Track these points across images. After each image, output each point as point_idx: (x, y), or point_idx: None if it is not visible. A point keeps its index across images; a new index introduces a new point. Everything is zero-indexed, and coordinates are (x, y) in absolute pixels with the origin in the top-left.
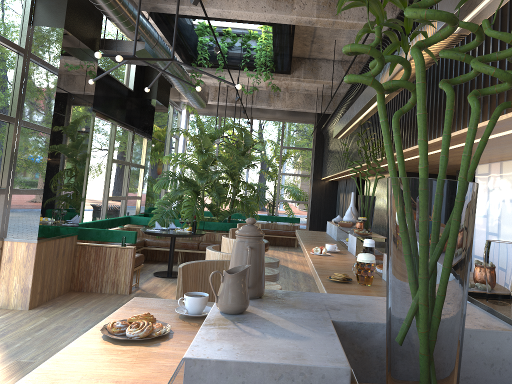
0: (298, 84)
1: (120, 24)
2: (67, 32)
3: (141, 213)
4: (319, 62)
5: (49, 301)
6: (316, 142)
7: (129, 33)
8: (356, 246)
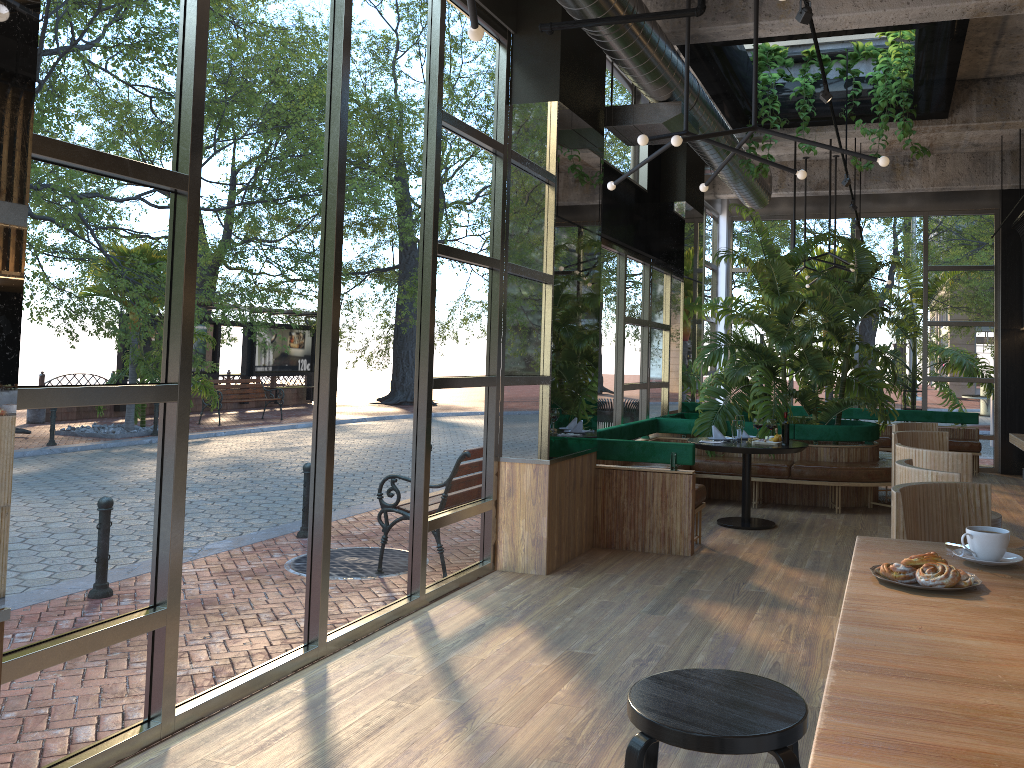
0: (957, 135)
1: (643, 77)
2: (562, 106)
3: (676, 412)
4: (1011, 84)
5: (569, 563)
6: (1004, 252)
7: (655, 90)
8: None
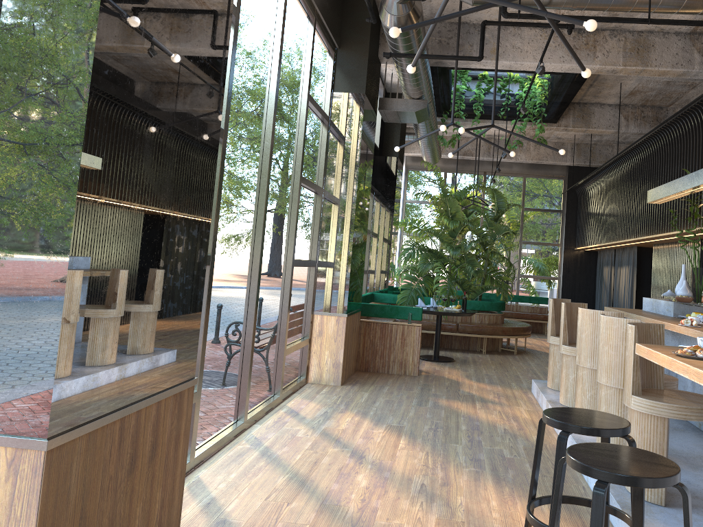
0: (551, 132)
1: (413, 84)
2: (366, 96)
3: (385, 290)
4: (591, 107)
5: (349, 379)
6: (567, 202)
7: (416, 92)
8: None
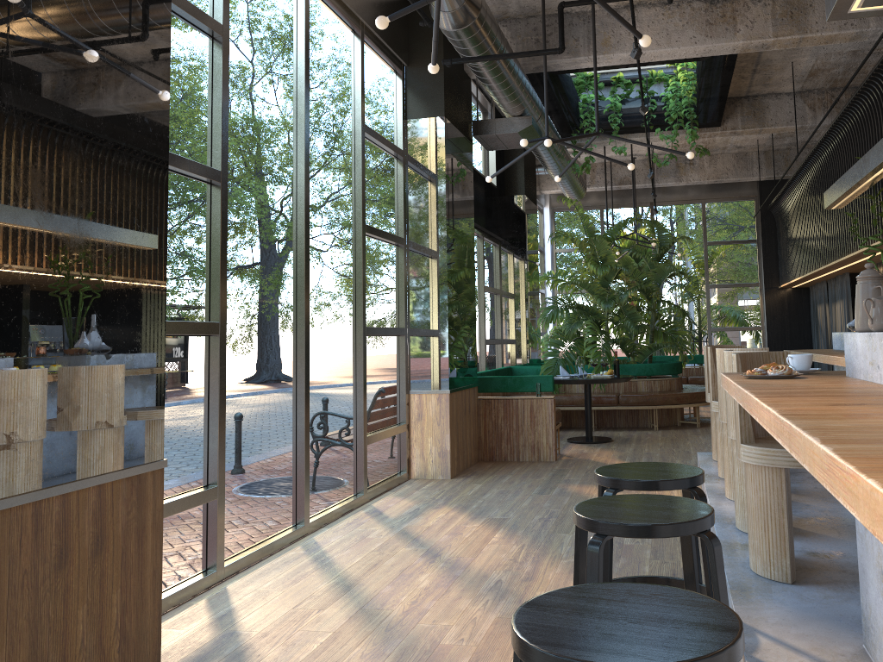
0: (725, 140)
1: (506, 98)
2: (446, 120)
3: (525, 361)
4: (764, 100)
5: (465, 471)
6: (763, 229)
7: (513, 107)
8: None
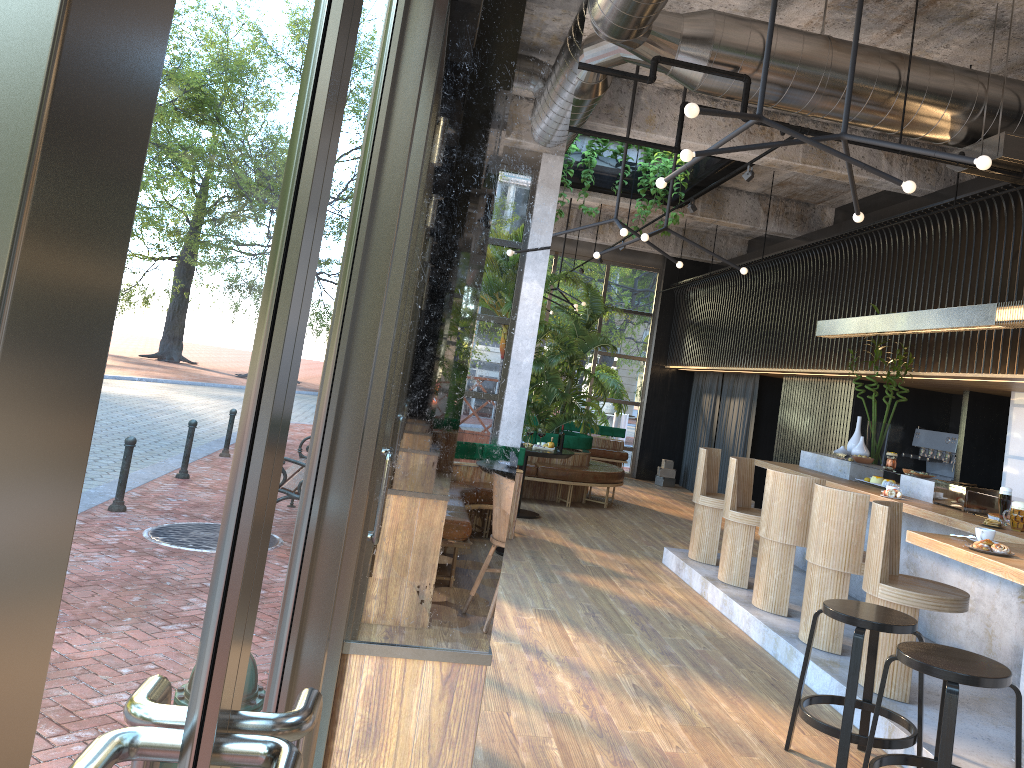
0: None
1: None
2: None
3: None
4: (726, 193)
5: None
6: (662, 305)
7: None
8: (935, 490)
